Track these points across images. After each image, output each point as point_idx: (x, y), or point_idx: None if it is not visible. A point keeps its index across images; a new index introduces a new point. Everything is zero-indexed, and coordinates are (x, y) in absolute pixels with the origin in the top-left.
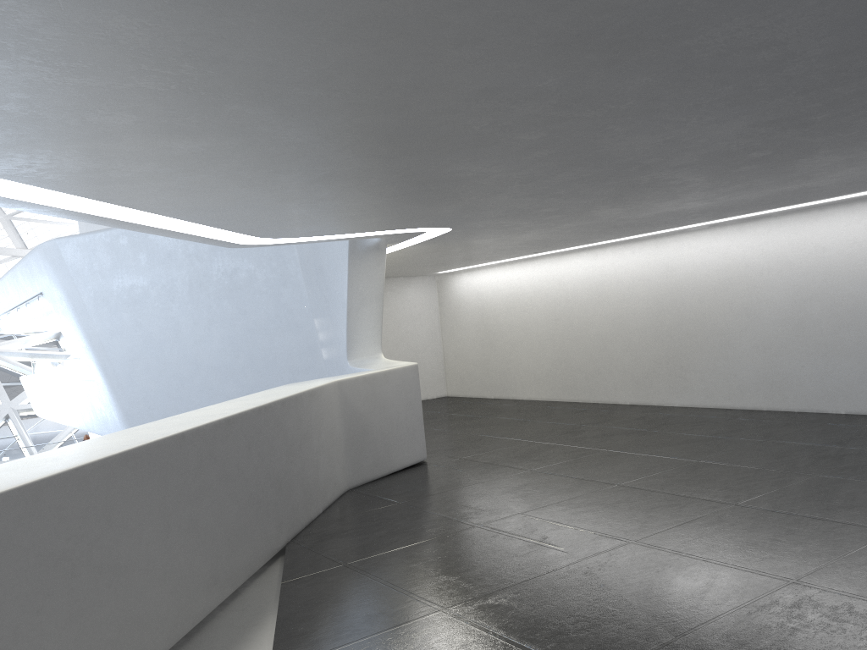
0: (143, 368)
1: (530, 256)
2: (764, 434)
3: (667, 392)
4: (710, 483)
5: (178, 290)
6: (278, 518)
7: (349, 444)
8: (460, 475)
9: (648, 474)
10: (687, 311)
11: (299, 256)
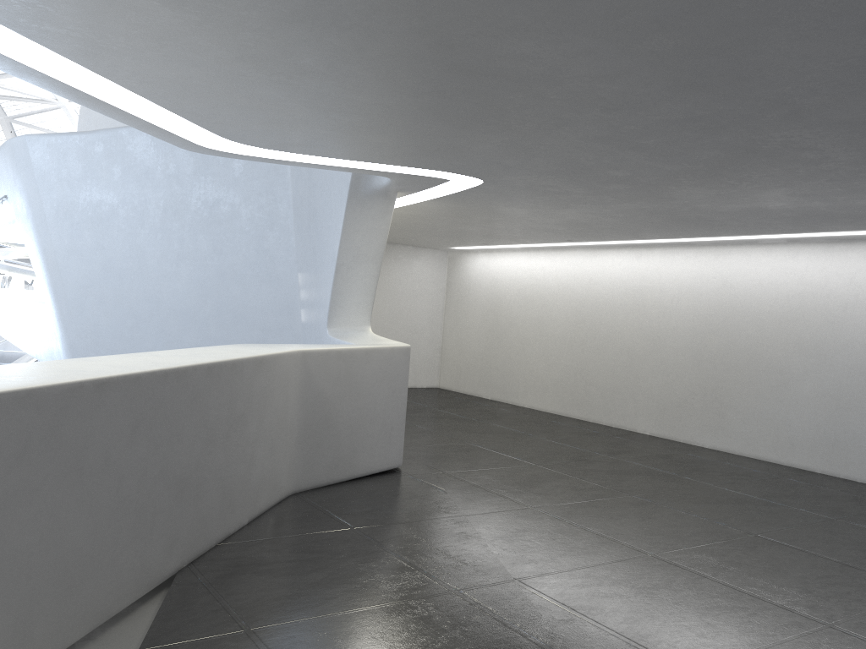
0: (97, 298)
1: (562, 244)
2: (831, 509)
3: (698, 429)
4: (782, 578)
5: (149, 215)
6: (169, 534)
7: (304, 435)
8: (440, 498)
9: (691, 544)
10: (741, 338)
11: (293, 195)
